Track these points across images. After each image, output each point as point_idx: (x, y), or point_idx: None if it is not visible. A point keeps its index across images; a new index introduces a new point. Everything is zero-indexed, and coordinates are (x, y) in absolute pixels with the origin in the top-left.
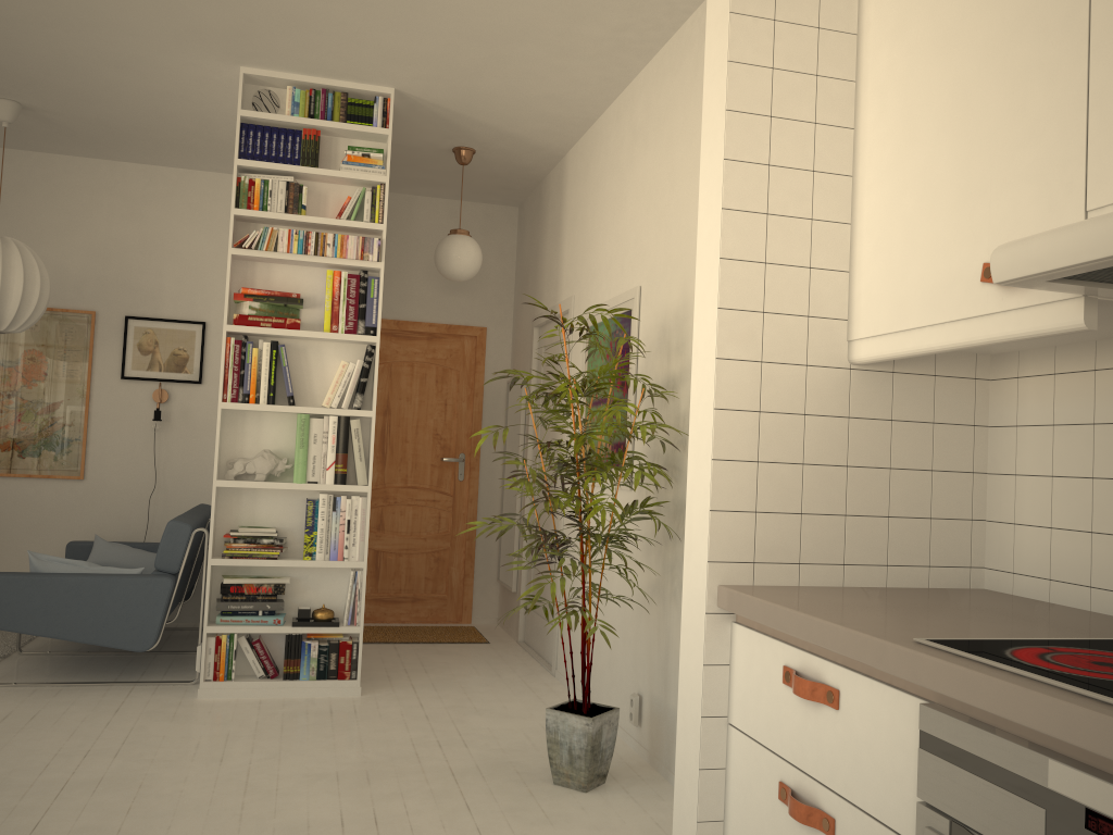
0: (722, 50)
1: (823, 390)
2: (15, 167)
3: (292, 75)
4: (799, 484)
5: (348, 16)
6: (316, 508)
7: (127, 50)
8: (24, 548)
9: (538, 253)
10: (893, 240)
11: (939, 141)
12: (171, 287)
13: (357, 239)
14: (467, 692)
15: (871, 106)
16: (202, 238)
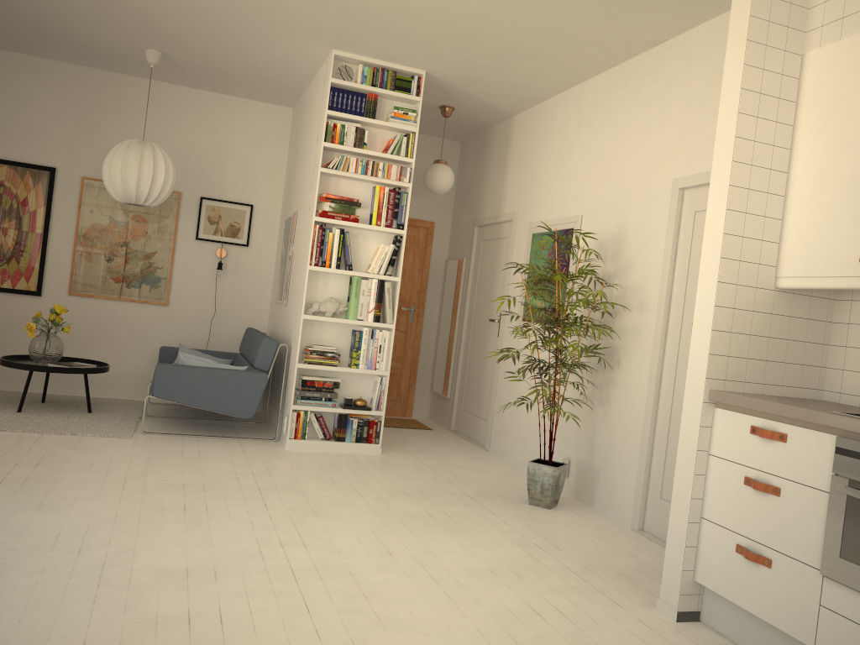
0: (731, 129)
1: (762, 300)
2: (132, 89)
3: (364, 58)
4: (747, 344)
5: (424, 33)
6: (361, 336)
7: (264, 33)
8: (127, 349)
9: (481, 177)
10: (809, 233)
11: (840, 192)
12: (231, 179)
13: (397, 167)
14: (442, 456)
15: (799, 164)
16: (253, 147)
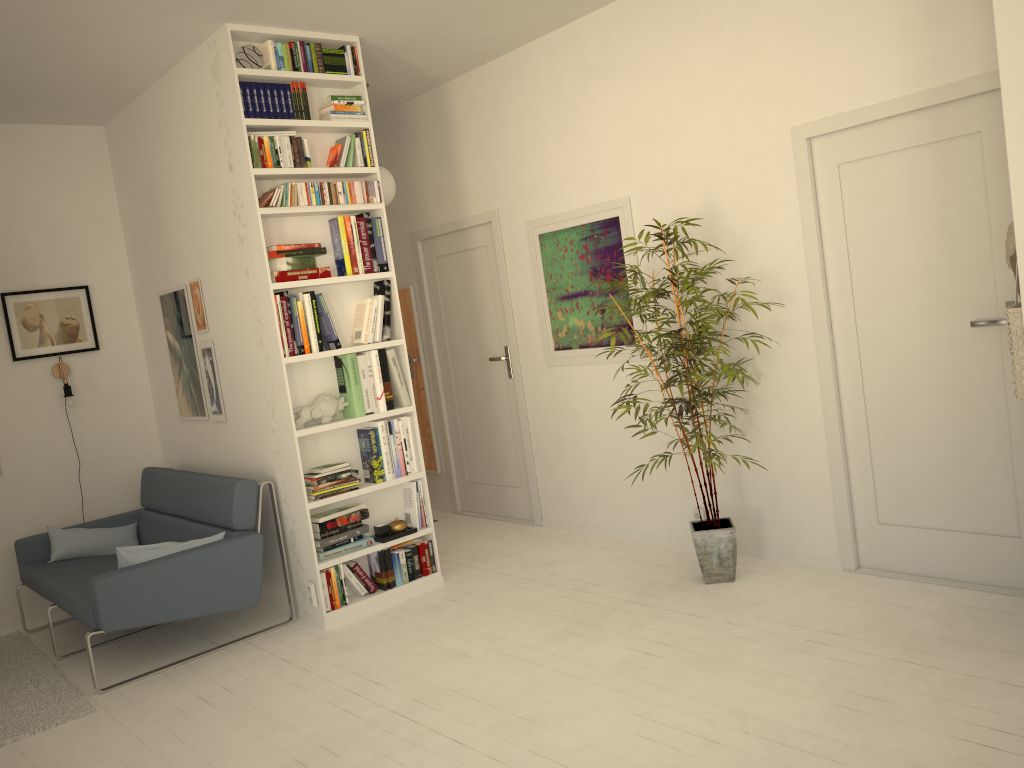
0: None
1: None
2: None
3: (273, 29)
4: None
5: None
6: (377, 435)
7: (116, 12)
8: None
9: (407, 174)
10: None
11: None
12: (41, 255)
13: (361, 184)
14: (510, 555)
15: None
16: (61, 198)
